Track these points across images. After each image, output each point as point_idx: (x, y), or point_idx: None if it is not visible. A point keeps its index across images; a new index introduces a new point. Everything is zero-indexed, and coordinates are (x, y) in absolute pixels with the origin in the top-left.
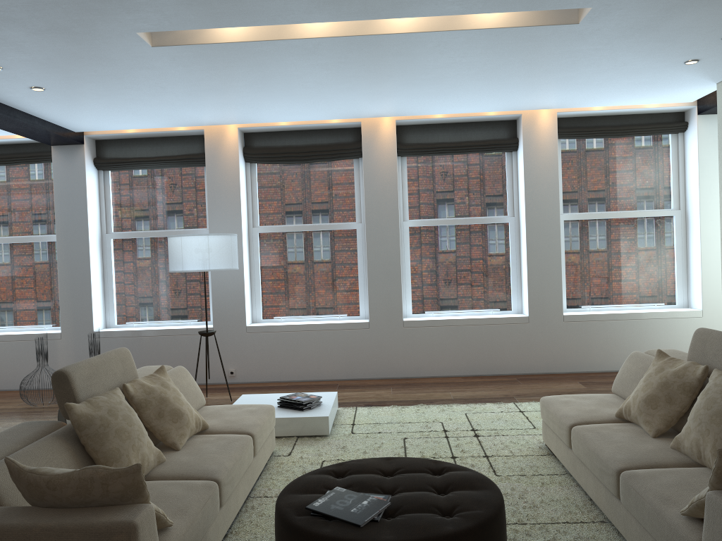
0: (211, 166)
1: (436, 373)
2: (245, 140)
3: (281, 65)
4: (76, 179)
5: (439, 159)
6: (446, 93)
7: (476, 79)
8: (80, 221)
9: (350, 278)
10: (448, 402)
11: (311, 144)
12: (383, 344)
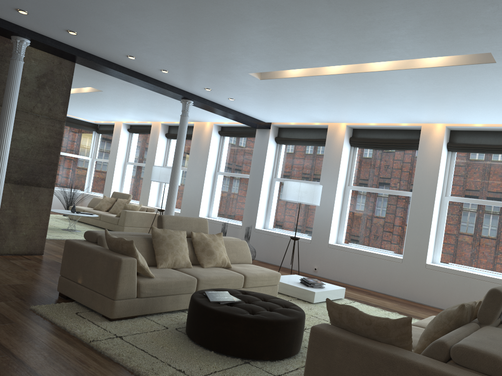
0: (328, 146)
1: (443, 307)
2: (353, 133)
3: (331, 89)
4: (263, 147)
5: (481, 156)
6: (459, 108)
7: (469, 99)
8: (261, 169)
9: (401, 228)
10: (419, 319)
11: (391, 138)
12: (409, 276)
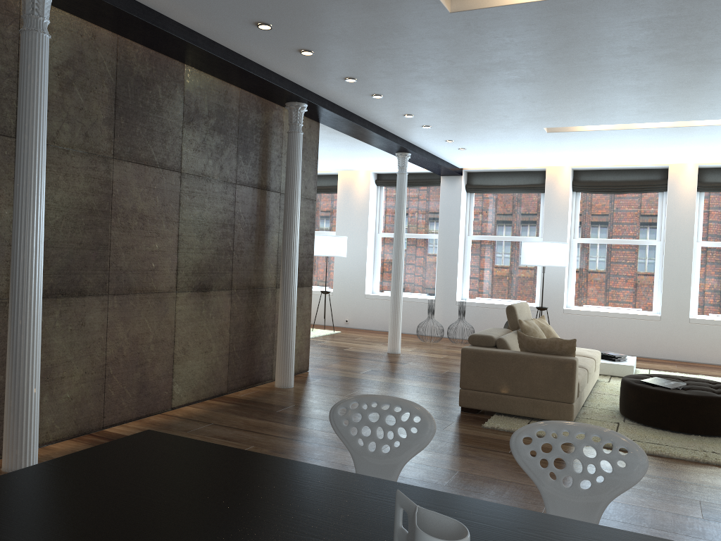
0: (549, 194)
1: (714, 362)
2: (574, 175)
3: (622, 139)
4: (454, 199)
5: None
6: None
7: None
8: (454, 226)
9: (647, 282)
10: None
11: (625, 180)
12: (670, 334)
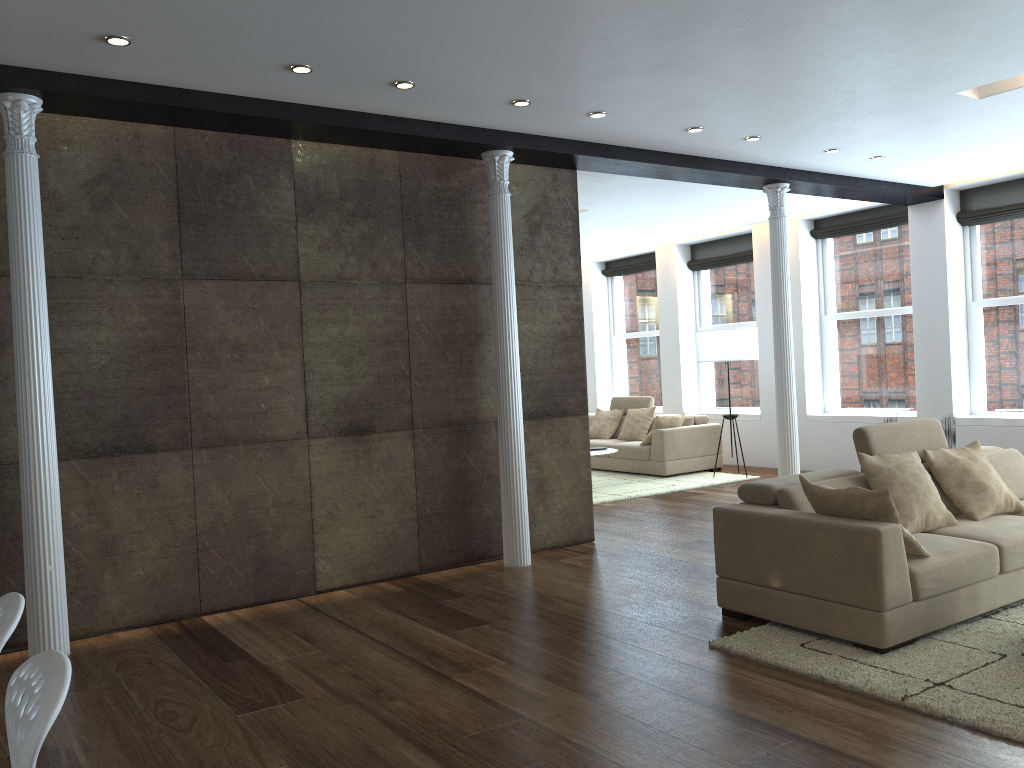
0: None
1: None
2: None
3: None
4: (934, 241)
5: None
6: None
7: None
8: (938, 289)
9: None
10: None
11: None
12: None
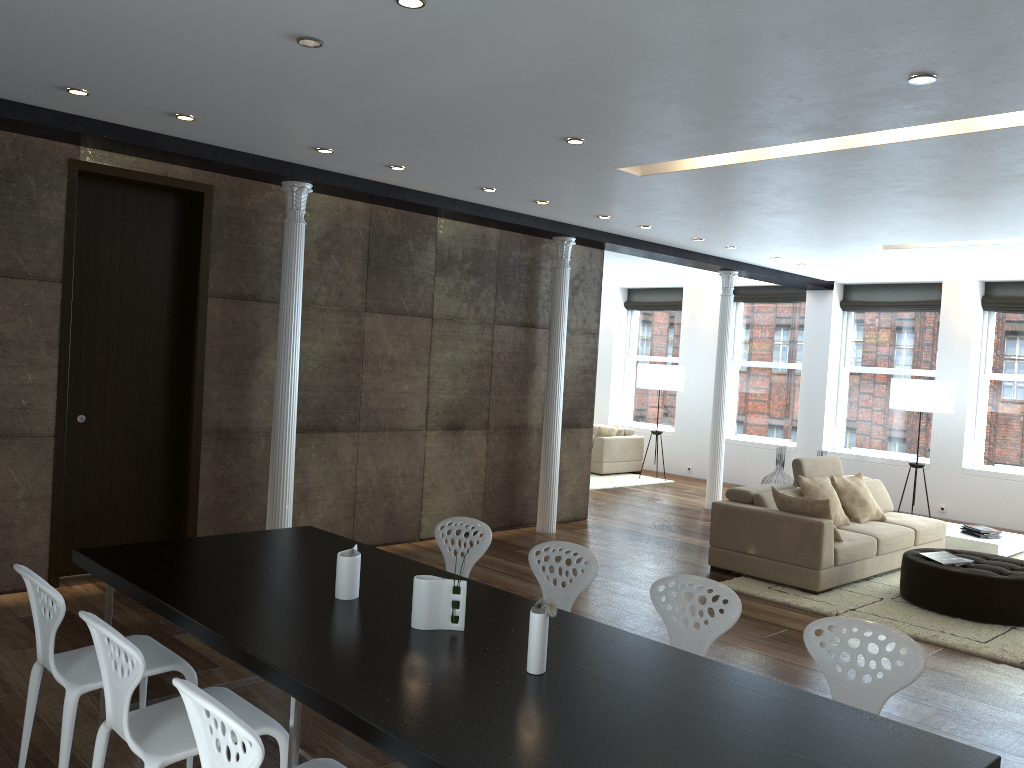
0: (945, 314)
1: None
2: (985, 289)
3: (992, 253)
4: (823, 319)
5: None
6: None
7: None
8: (822, 355)
9: None
10: None
11: None
12: None
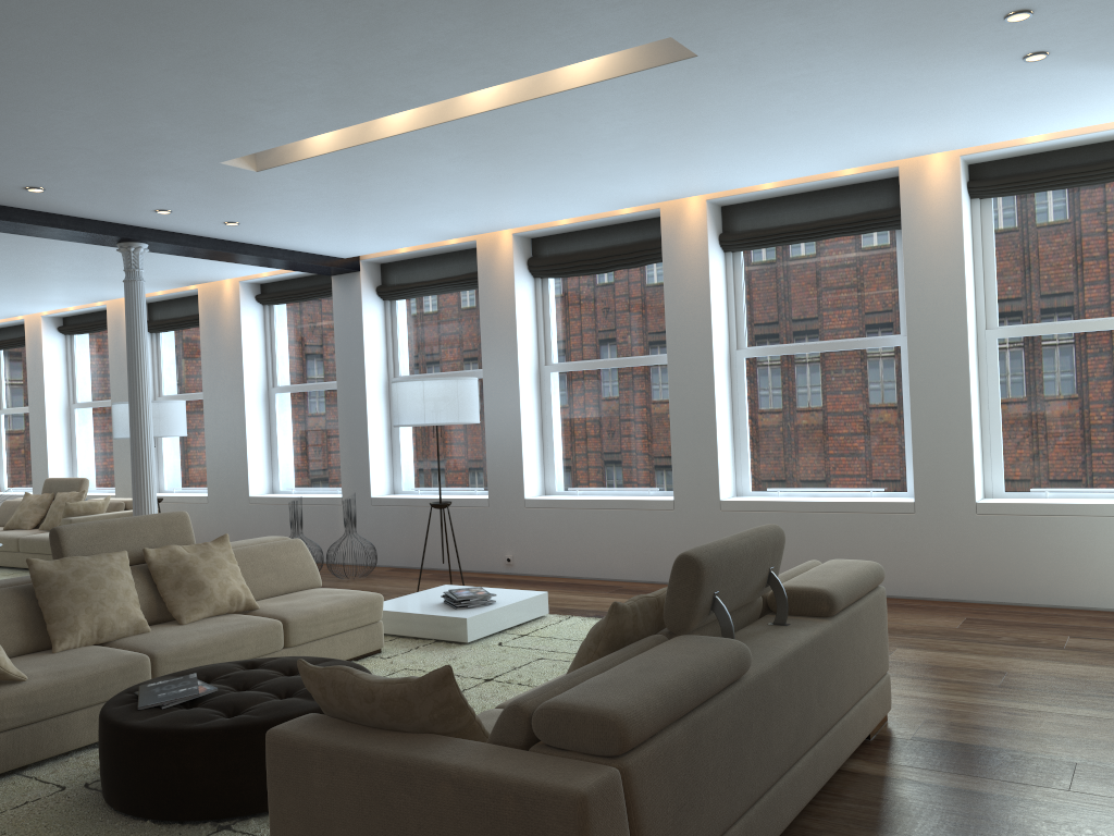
0: (484, 287)
1: None
2: (533, 248)
3: (420, 166)
4: (353, 314)
5: (790, 251)
6: (702, 160)
7: (707, 138)
8: (357, 364)
9: (665, 436)
10: None
11: (610, 246)
12: (692, 534)
